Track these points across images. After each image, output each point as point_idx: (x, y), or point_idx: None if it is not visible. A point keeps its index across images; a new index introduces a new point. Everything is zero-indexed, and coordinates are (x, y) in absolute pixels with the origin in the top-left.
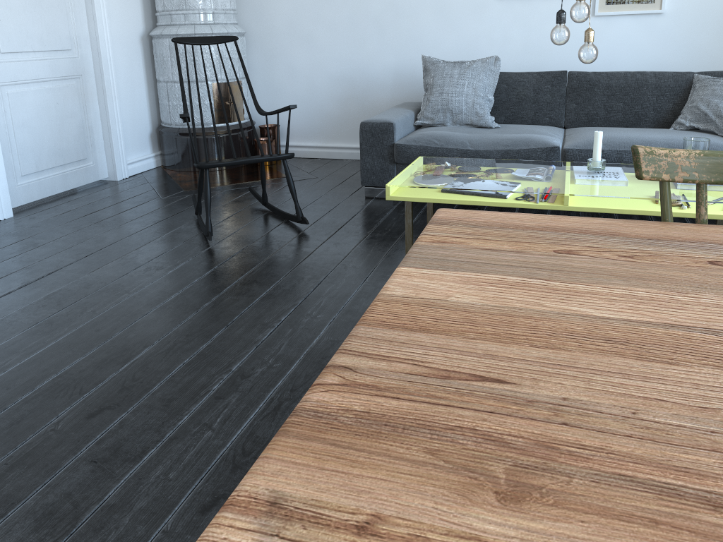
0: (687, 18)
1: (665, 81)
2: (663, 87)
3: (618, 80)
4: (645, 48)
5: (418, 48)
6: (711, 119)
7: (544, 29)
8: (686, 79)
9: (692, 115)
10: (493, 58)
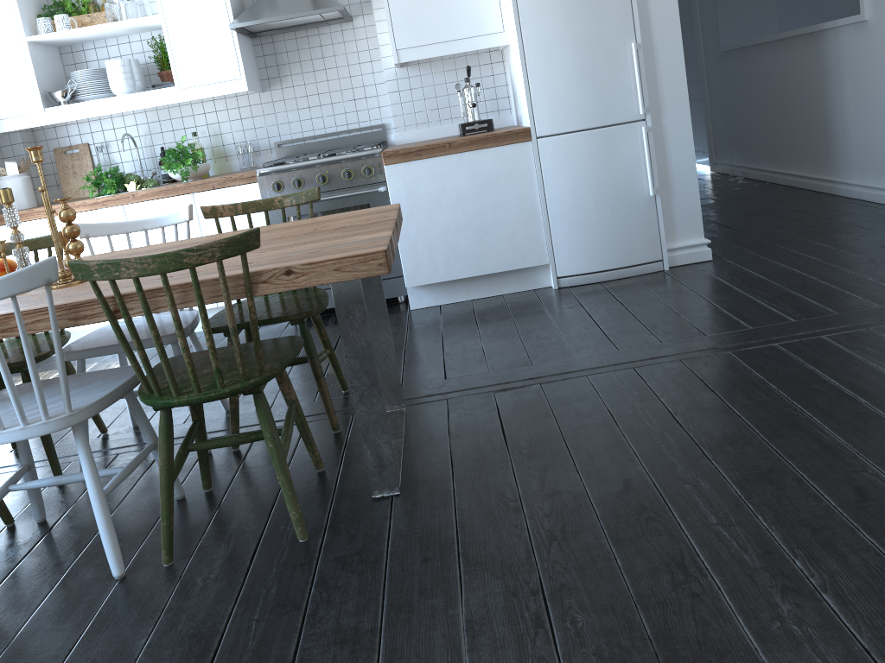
0: None
1: None
2: None
3: None
4: None
5: None
6: None
7: None
8: None
9: None
10: None
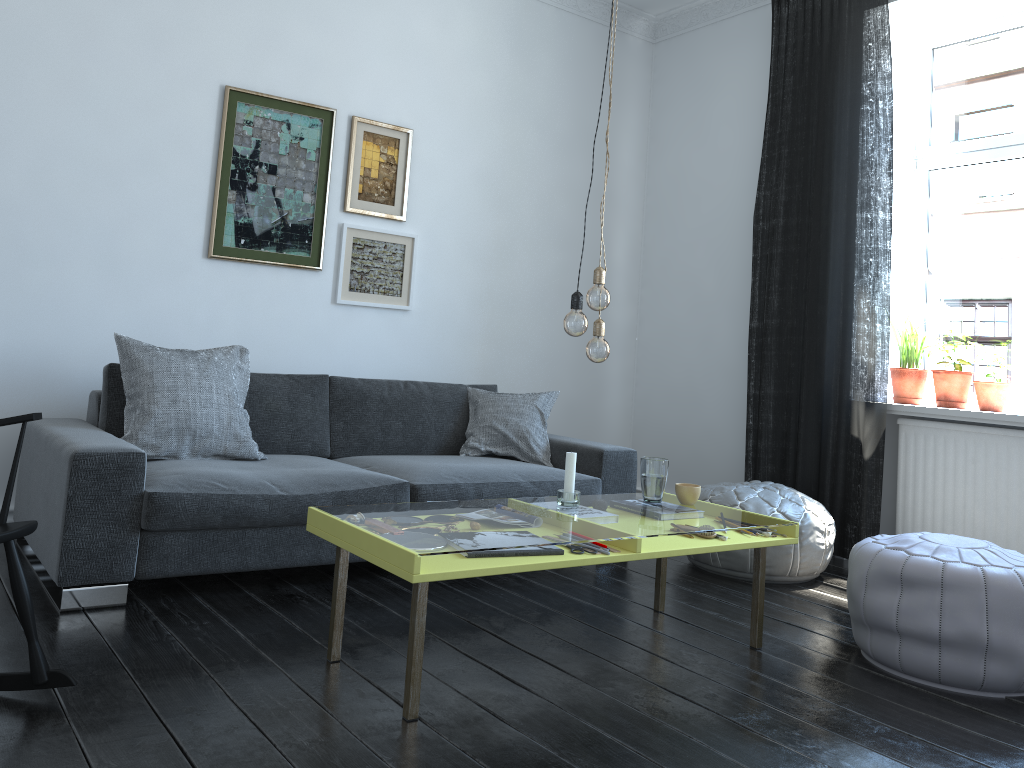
0: (432, 320)
1: (442, 394)
2: (442, 402)
3: (392, 390)
4: (391, 351)
5: (58, 321)
6: (512, 441)
7: (271, 313)
8: (462, 392)
9: (487, 437)
10: (237, 348)
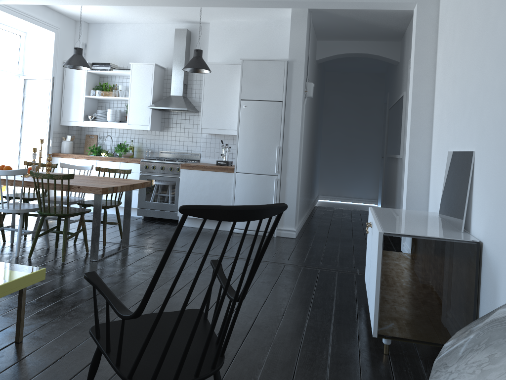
0: None
1: None
2: None
3: None
4: None
5: None
6: None
7: None
8: None
9: None
10: None
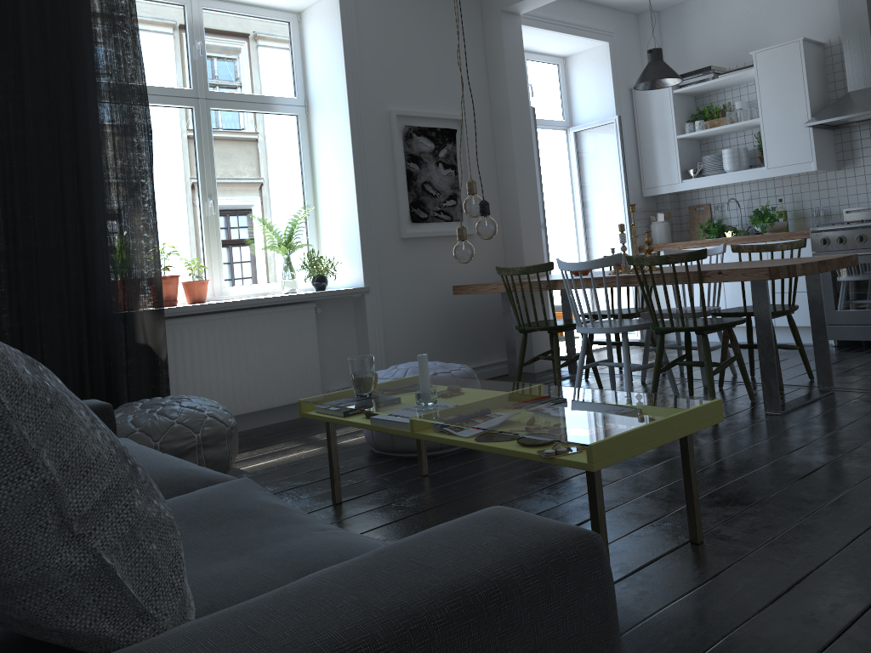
0: None
1: None
2: None
3: None
4: None
5: None
6: None
7: None
8: None
9: None
10: None
